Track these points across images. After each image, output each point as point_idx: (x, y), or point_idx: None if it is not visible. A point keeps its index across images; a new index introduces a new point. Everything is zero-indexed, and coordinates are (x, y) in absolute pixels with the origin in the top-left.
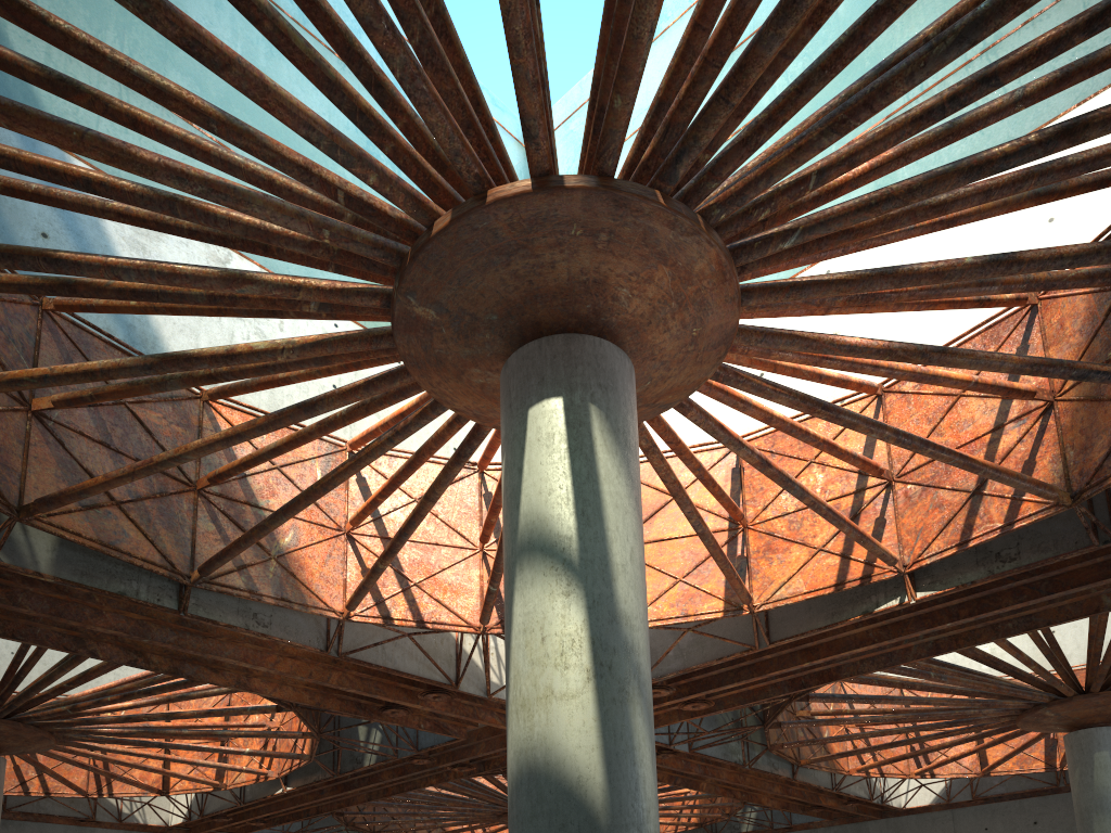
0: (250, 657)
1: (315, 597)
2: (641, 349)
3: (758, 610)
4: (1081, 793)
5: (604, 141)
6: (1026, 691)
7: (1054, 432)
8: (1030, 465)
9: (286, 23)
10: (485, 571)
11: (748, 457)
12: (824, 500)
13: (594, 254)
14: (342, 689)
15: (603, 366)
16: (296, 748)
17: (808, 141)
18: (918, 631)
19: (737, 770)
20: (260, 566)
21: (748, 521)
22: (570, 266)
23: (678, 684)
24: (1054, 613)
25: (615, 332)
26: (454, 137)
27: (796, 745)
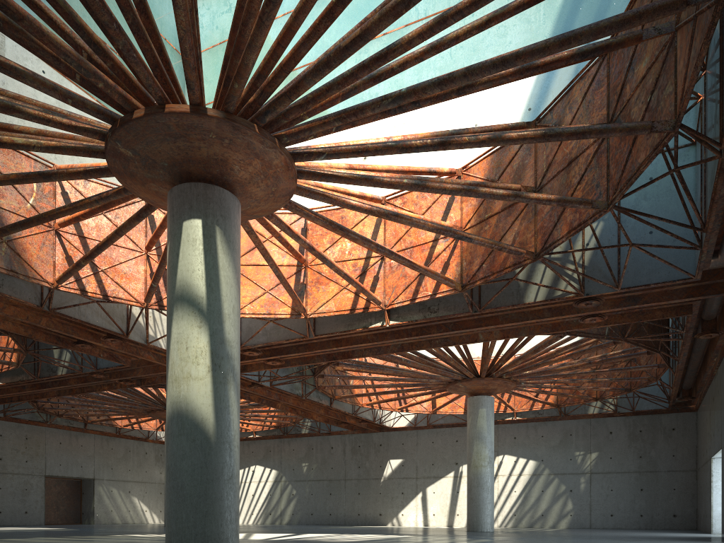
0: None
1: (34, 271)
2: (245, 193)
3: (309, 316)
4: (470, 429)
5: (229, 98)
6: (451, 373)
7: (459, 249)
8: (447, 265)
9: None
10: (148, 267)
11: (302, 244)
12: (343, 269)
13: (221, 148)
14: (49, 329)
15: (224, 204)
16: (6, 357)
17: (329, 121)
18: (391, 340)
19: (299, 398)
20: None
21: (308, 262)
22: (208, 150)
23: (264, 349)
24: (457, 339)
25: (231, 184)
26: (149, 78)
27: (332, 388)
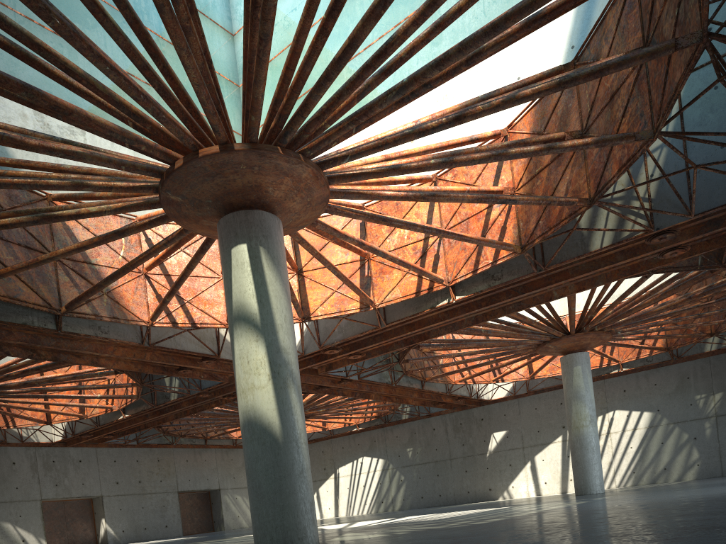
0: (98, 349)
1: (132, 314)
2: (284, 210)
3: (378, 307)
4: (567, 390)
5: (250, 130)
6: (537, 335)
7: (514, 211)
8: (504, 229)
9: (93, 79)
10: None
11: (351, 242)
12: (397, 256)
13: (253, 175)
14: (153, 362)
15: (264, 225)
16: (128, 391)
17: (343, 126)
18: (462, 314)
19: (390, 386)
20: (98, 299)
21: (370, 255)
22: (242, 180)
23: (344, 346)
24: (531, 300)
25: (269, 205)
26: (180, 132)
27: (420, 371)
